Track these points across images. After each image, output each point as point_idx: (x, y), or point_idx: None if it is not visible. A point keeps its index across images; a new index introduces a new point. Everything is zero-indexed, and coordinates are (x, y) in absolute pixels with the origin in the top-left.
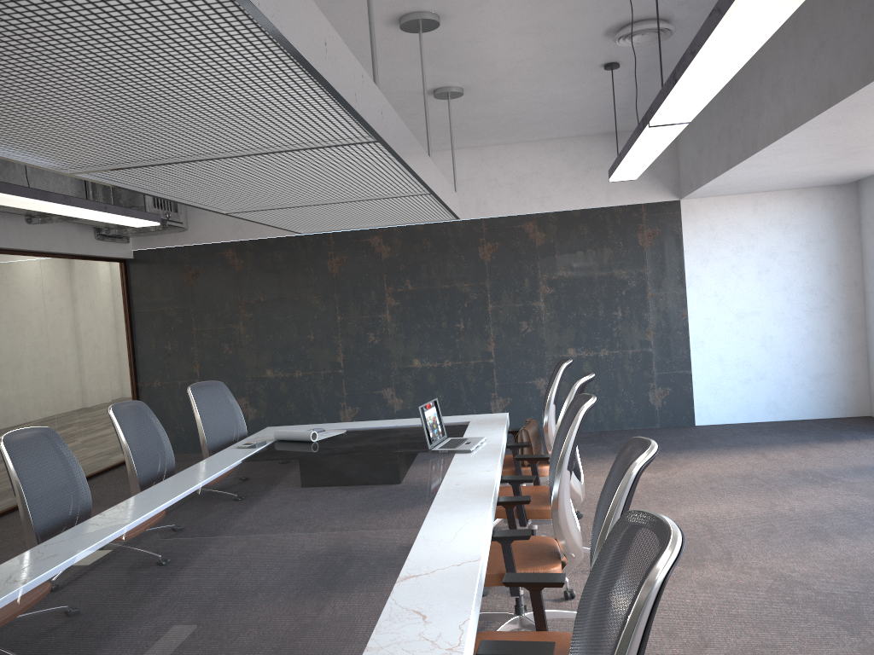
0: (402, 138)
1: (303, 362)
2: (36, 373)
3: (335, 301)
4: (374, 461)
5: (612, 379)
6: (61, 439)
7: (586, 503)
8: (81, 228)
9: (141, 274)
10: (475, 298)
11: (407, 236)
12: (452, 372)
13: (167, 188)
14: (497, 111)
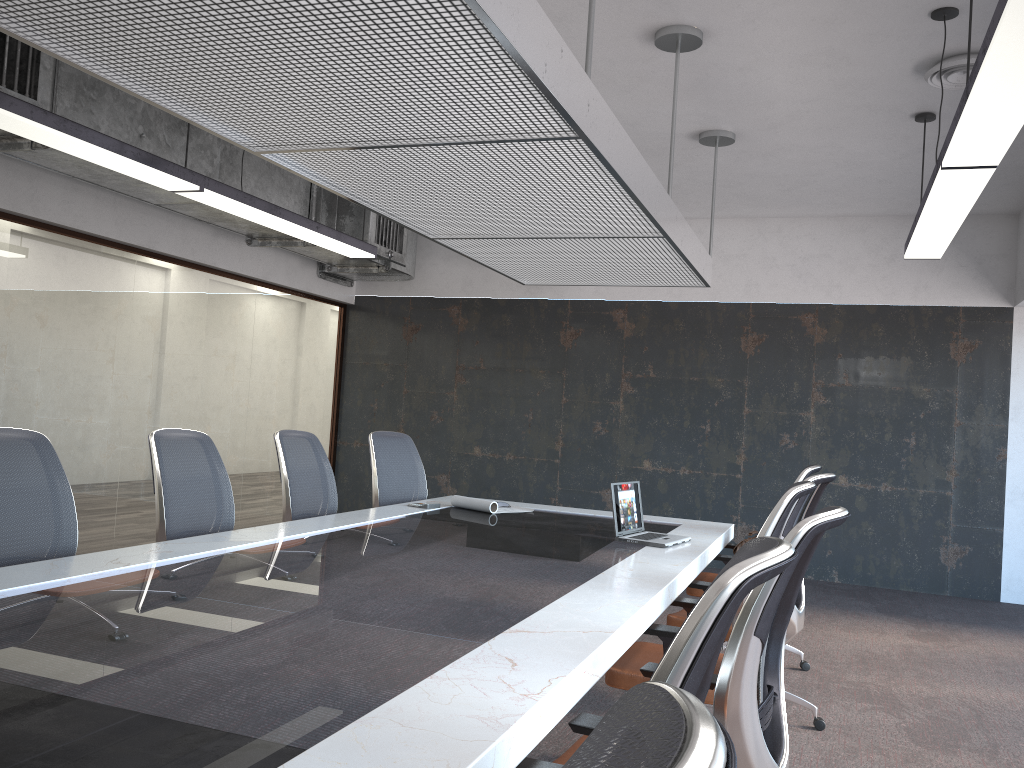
0: (620, 149)
1: (516, 444)
2: (231, 407)
3: (562, 379)
4: (548, 538)
5: (892, 523)
6: (215, 449)
7: (820, 657)
8: (304, 262)
9: (359, 322)
10: (729, 398)
11: (657, 314)
12: (688, 482)
13: (363, 191)
14: (778, 169)
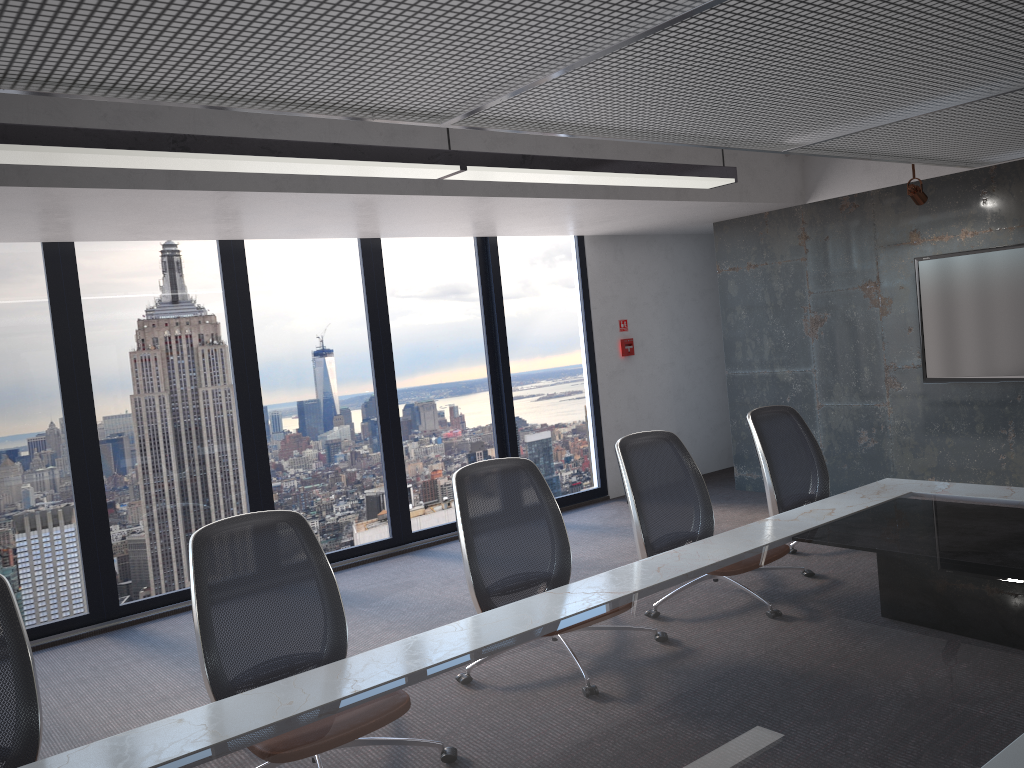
0: None
1: None
2: None
3: None
4: None
5: None
6: None
7: None
8: None
9: None
10: None
11: None
12: None
13: None
14: None
